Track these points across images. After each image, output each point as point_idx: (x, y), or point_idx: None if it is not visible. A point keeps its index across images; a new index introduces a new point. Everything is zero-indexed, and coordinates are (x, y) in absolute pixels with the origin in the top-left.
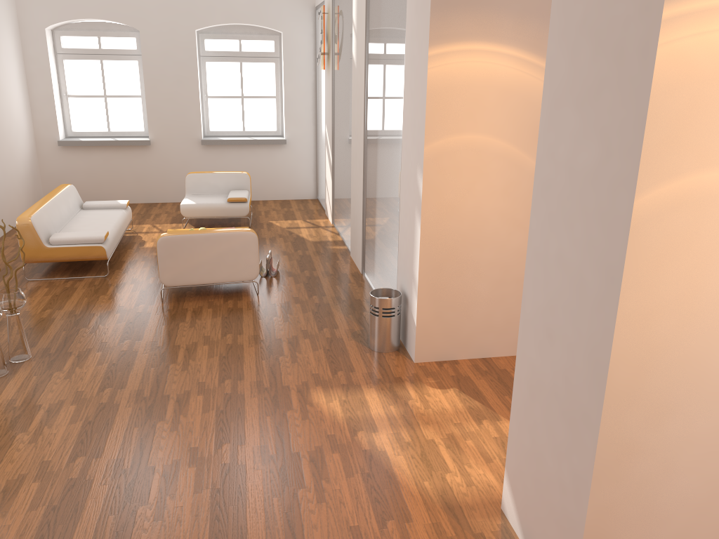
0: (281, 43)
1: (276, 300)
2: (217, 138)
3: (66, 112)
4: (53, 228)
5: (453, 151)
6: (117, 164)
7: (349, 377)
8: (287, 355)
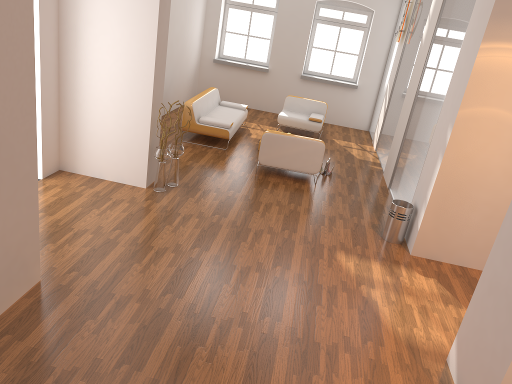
0: (371, 18)
1: (327, 190)
2: (311, 76)
3: (222, 42)
4: (202, 113)
5: (479, 117)
6: (244, 81)
7: (363, 251)
8: (326, 226)
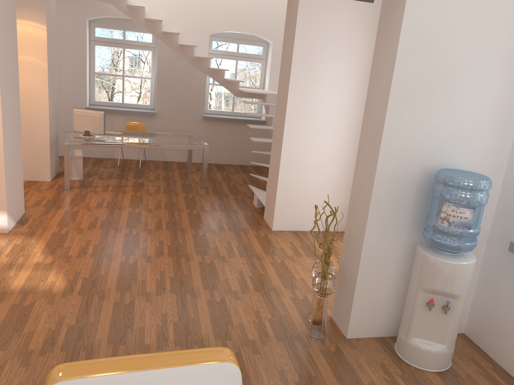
0: None
1: None
2: None
3: None
4: None
5: None
6: None
7: (22, 298)
8: (65, 325)
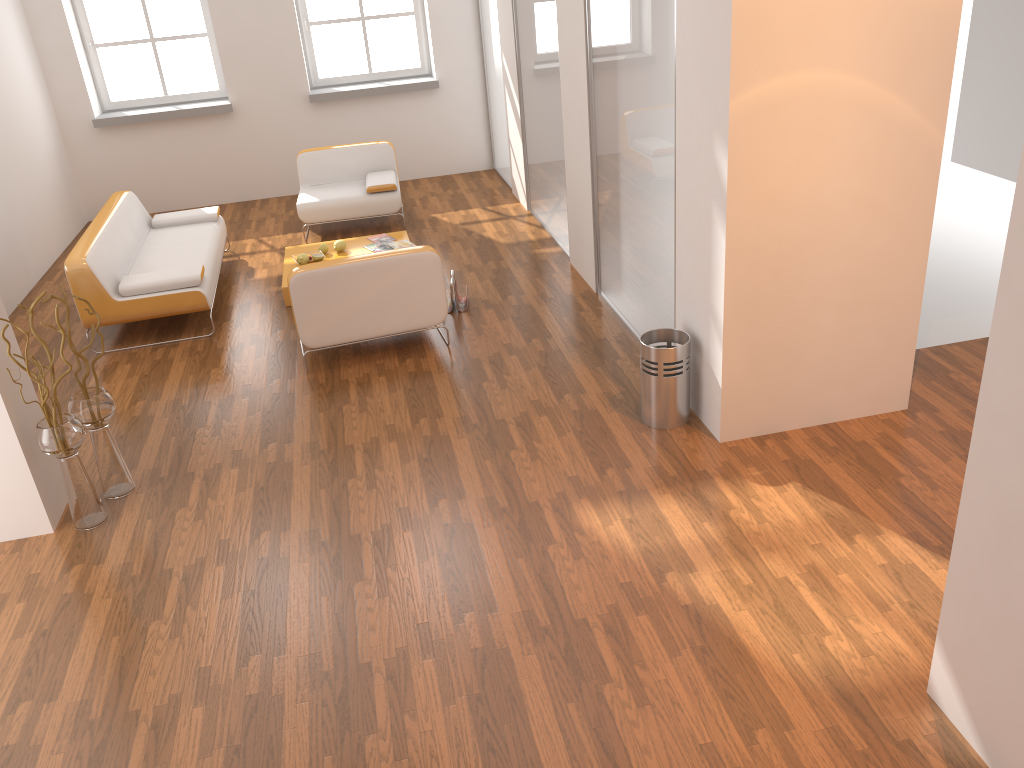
0: None
1: (479, 351)
2: (332, 90)
3: (97, 72)
4: (119, 268)
5: (776, 103)
6: (187, 147)
7: (626, 478)
8: (521, 447)
